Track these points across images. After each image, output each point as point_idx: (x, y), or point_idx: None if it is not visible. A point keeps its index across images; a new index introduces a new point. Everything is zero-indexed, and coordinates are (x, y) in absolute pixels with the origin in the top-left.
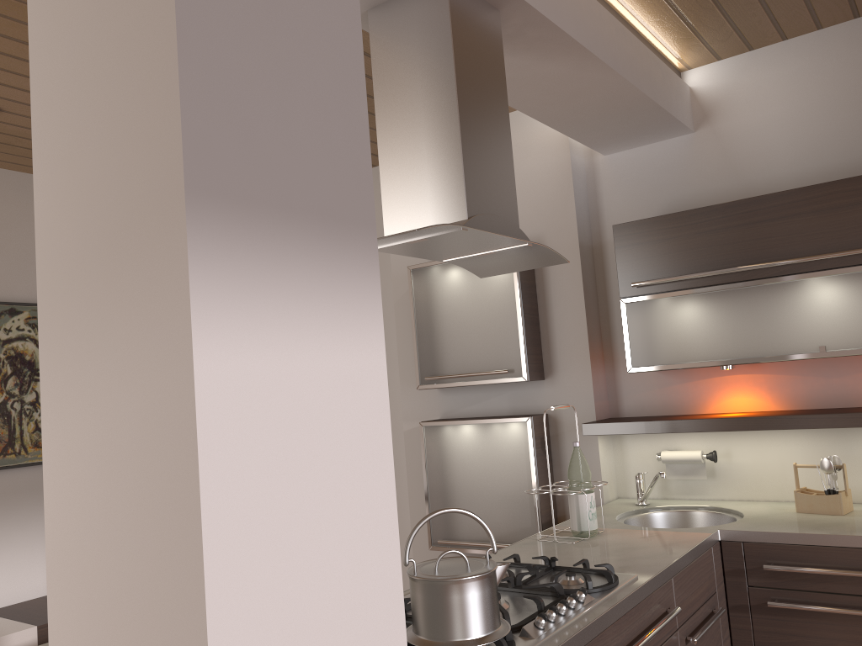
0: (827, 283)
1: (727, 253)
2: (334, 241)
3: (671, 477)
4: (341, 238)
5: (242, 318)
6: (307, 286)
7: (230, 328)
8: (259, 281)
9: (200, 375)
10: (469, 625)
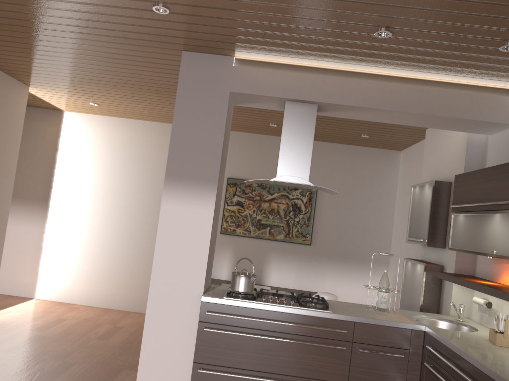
0: (500, 217)
1: (478, 195)
2: (202, 184)
3: (478, 312)
4: (205, 184)
5: (173, 199)
6: (192, 194)
7: (170, 200)
8: (179, 192)
9: (162, 208)
10: (234, 286)
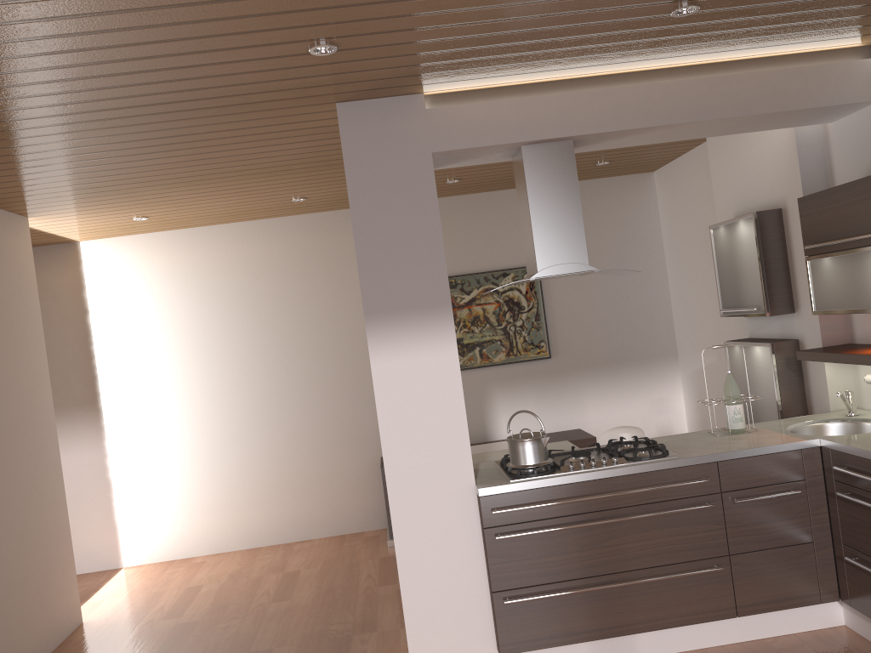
0: None
1: (853, 223)
2: (428, 314)
3: None
4: (431, 312)
5: (387, 349)
6: (415, 333)
7: (383, 353)
8: (394, 336)
9: (373, 368)
10: (519, 459)
